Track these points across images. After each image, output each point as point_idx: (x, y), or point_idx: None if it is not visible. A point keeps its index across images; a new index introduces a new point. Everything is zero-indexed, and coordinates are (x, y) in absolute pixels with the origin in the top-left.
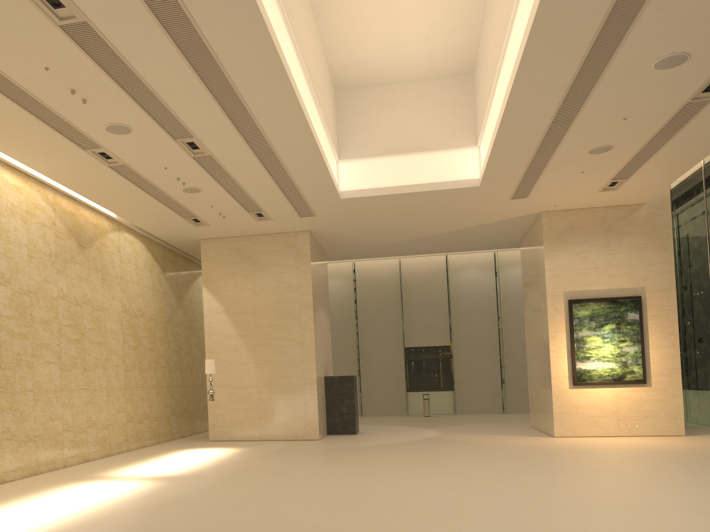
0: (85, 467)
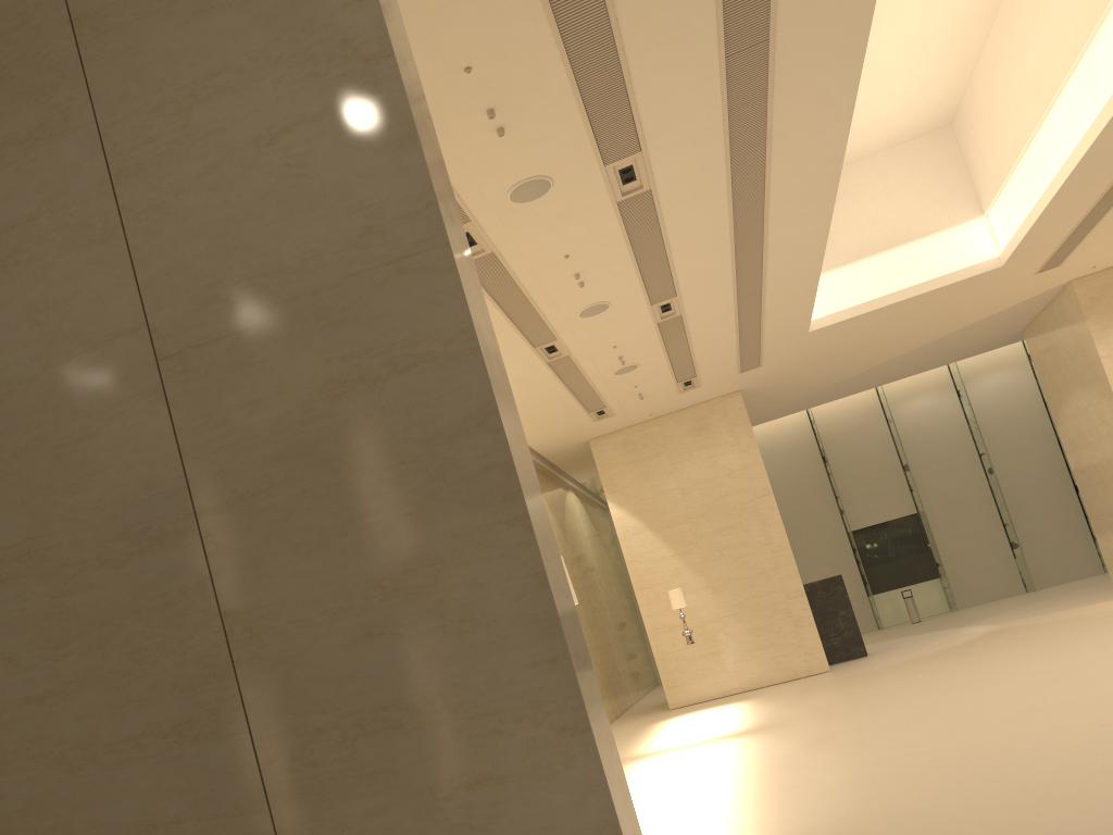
0: None
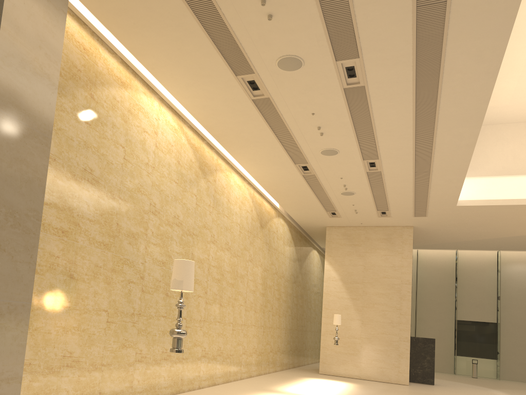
0: (255, 382)
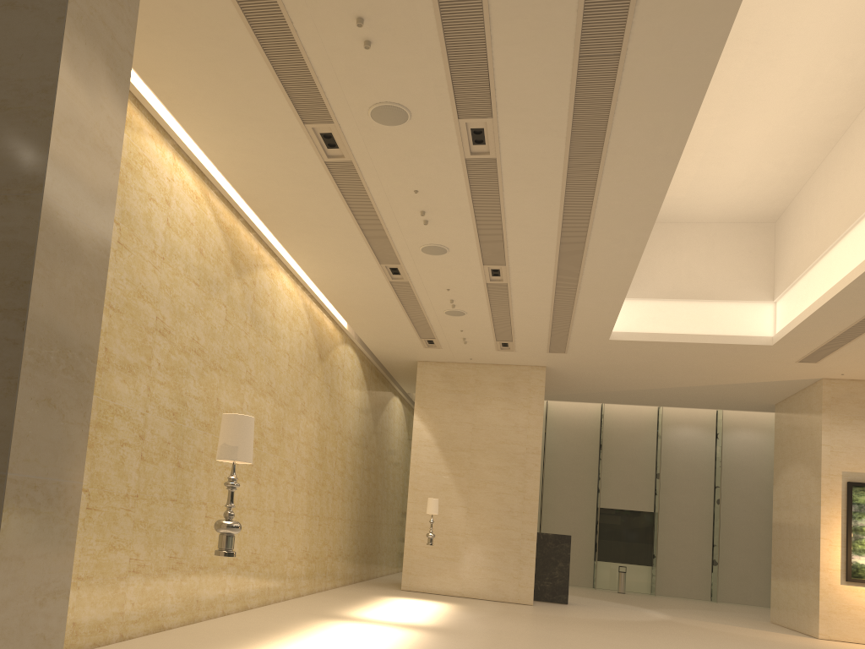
0: (307, 603)
